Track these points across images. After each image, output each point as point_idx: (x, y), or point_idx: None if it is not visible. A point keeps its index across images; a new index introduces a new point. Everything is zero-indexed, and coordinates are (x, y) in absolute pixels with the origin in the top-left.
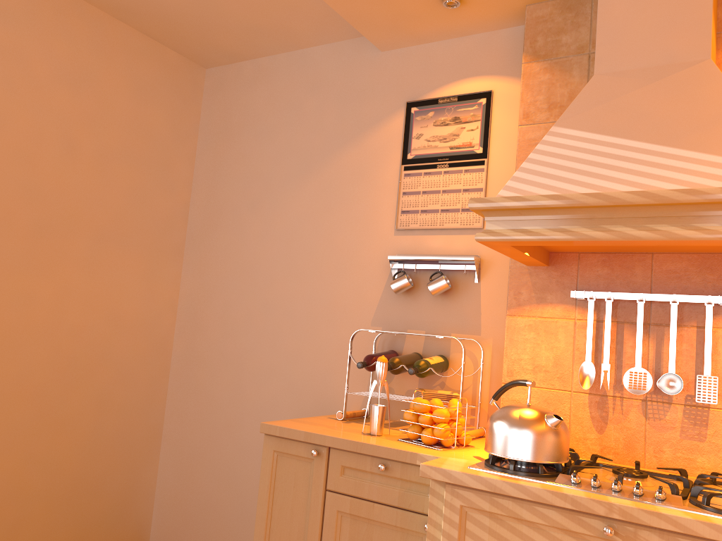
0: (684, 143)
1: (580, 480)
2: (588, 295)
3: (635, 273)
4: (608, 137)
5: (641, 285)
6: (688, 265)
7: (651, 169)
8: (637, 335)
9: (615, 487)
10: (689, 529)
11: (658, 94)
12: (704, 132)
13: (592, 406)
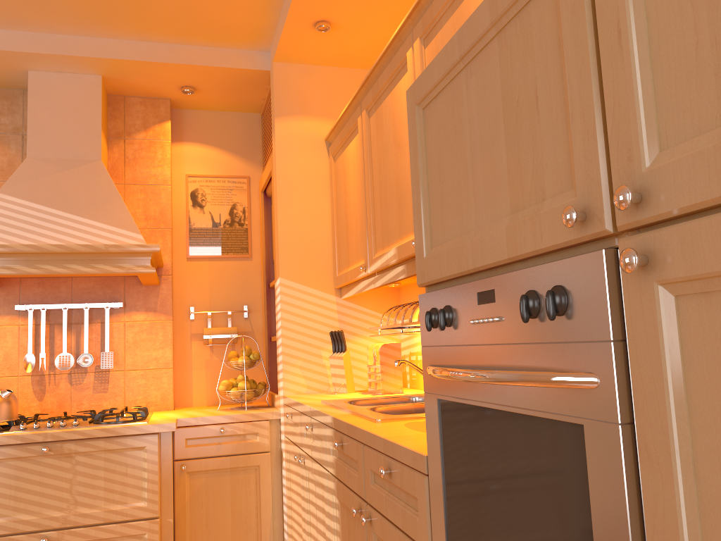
0: (86, 214)
1: (27, 426)
2: (28, 307)
3: (61, 290)
4: (38, 205)
5: (66, 298)
6: (95, 284)
7: (66, 229)
8: (63, 331)
9: (49, 425)
10: (91, 435)
11: (70, 178)
12: (97, 208)
13: (34, 383)
